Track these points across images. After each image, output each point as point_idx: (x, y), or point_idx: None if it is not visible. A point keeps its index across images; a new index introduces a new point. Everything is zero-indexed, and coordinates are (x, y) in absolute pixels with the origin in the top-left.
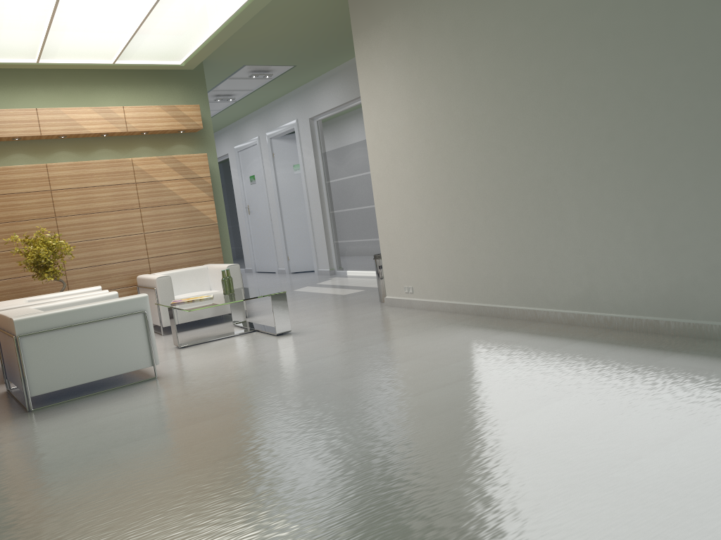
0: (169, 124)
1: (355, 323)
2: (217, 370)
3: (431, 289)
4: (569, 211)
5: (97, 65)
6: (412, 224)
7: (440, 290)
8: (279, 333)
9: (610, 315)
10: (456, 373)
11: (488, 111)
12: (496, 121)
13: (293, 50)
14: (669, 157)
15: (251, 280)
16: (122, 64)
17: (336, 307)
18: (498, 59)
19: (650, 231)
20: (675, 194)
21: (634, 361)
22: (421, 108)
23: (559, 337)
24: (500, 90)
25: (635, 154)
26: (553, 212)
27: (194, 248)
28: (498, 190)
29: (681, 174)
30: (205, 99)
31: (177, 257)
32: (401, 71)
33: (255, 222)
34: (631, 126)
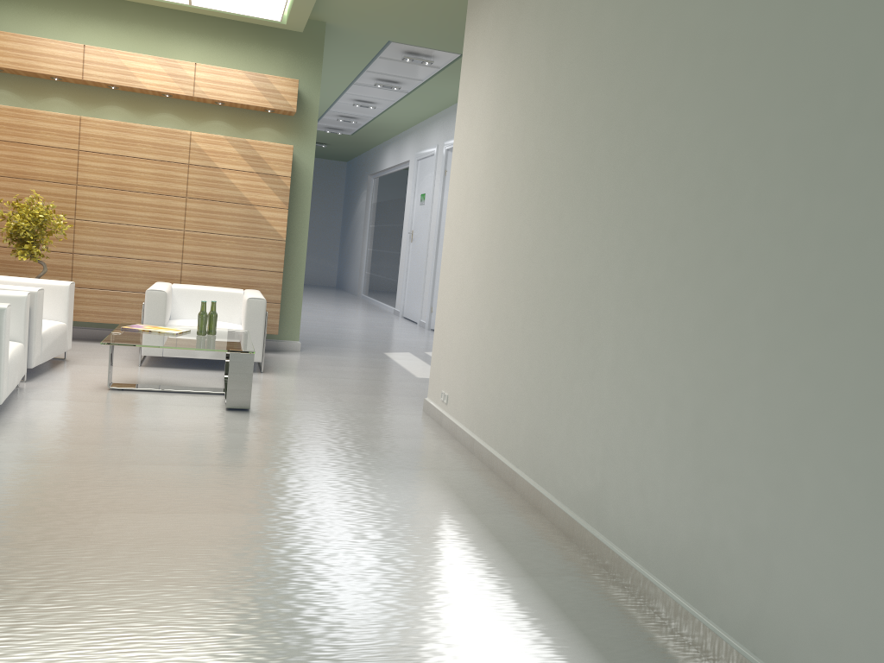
0: (251, 97)
1: (339, 423)
2: (59, 437)
3: (461, 406)
4: (605, 348)
5: (170, 3)
6: (464, 304)
7: (468, 412)
8: (231, 407)
9: (613, 547)
10: (258, 564)
11: (557, 152)
12: (562, 171)
13: (447, 29)
14: (738, 296)
15: (377, 325)
16: (204, 8)
17: (371, 392)
18: (583, 68)
19: (687, 425)
20: (732, 369)
21: (516, 662)
22: (501, 132)
23: (511, 555)
24: (575, 120)
25: (697, 274)
26: (589, 342)
27: (246, 265)
28: (544, 284)
29: (748, 333)
30: (317, 75)
31: (220, 271)
32: (495, 71)
33: (414, 254)
34: (703, 222)
